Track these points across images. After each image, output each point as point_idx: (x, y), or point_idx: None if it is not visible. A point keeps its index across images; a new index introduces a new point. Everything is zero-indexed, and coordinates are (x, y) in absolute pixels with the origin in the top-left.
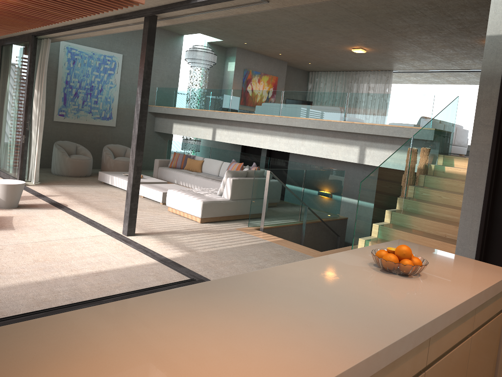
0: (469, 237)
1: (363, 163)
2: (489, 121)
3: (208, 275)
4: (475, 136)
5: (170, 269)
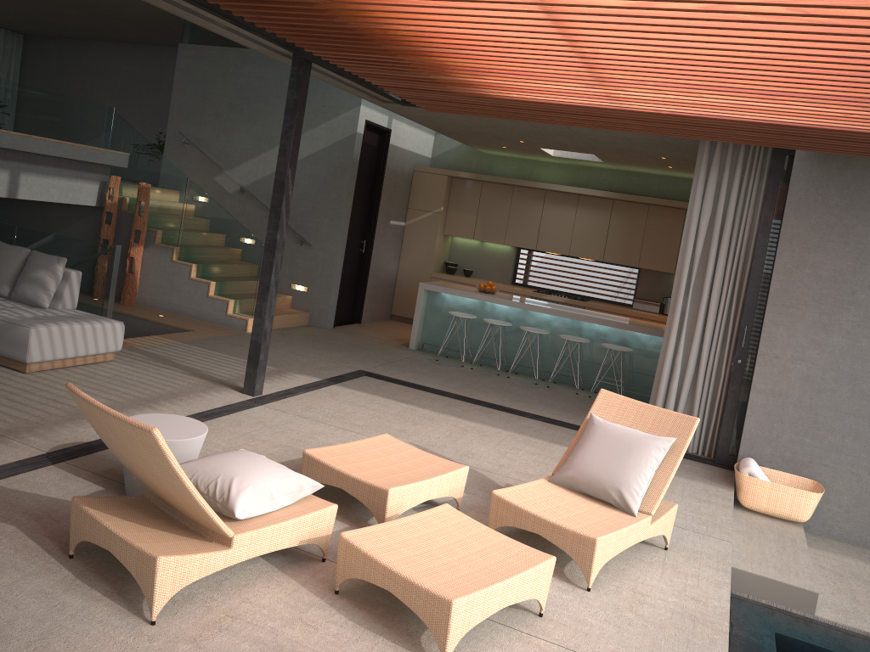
0: (339, 271)
1: (16, 197)
2: (352, 191)
3: (348, 369)
4: (347, 202)
5: (350, 381)
